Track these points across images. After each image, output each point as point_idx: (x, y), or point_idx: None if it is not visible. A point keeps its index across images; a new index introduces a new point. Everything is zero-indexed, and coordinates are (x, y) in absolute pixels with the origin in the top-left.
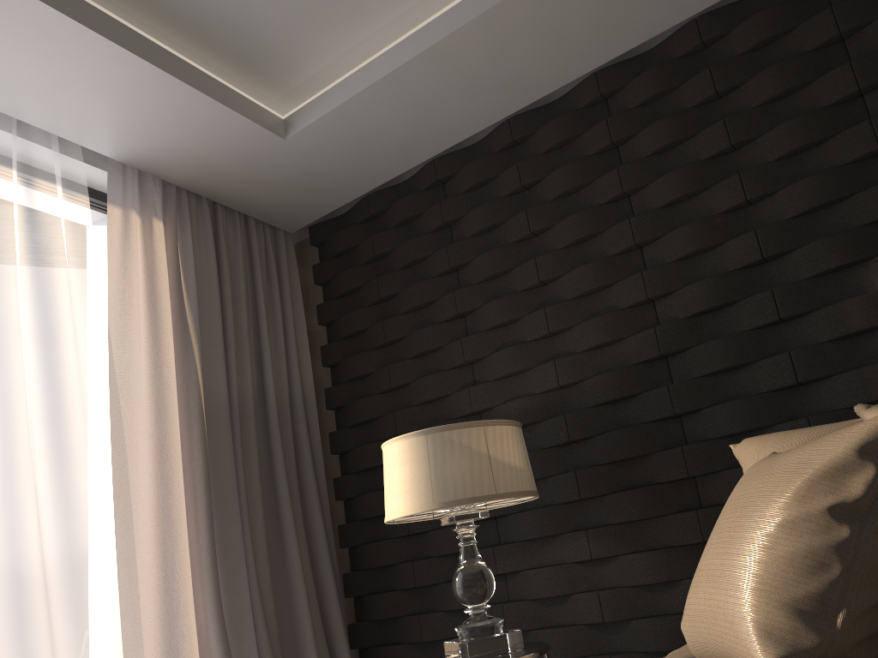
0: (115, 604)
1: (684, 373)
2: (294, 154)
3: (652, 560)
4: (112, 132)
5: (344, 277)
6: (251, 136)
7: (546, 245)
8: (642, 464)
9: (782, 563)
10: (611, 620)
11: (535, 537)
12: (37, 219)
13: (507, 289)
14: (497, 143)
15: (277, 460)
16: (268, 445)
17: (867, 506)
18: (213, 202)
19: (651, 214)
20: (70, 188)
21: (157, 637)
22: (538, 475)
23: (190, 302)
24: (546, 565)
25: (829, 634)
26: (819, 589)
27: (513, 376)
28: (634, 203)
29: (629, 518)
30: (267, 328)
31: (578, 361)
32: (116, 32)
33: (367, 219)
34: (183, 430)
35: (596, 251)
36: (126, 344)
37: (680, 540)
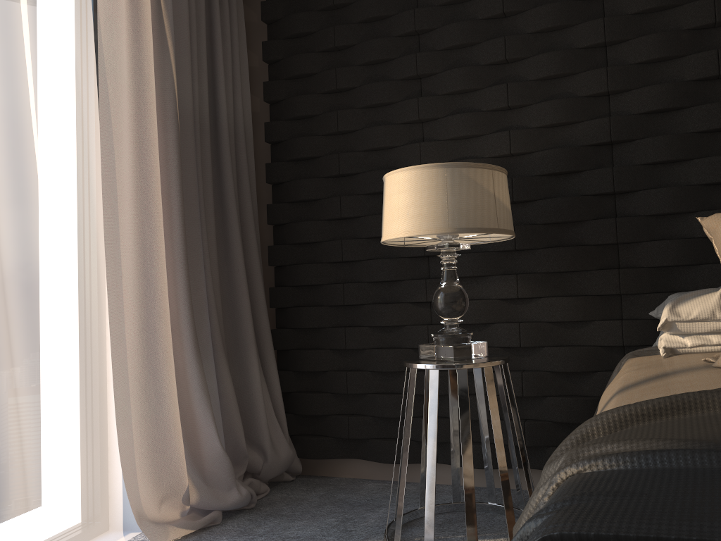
0: (101, 280)
1: (626, 160)
2: None
3: (572, 304)
4: None
5: (297, 19)
6: None
7: (514, 28)
8: (574, 229)
9: None
10: (527, 346)
11: (468, 276)
12: None
13: (469, 61)
14: None
15: (227, 178)
16: (217, 163)
17: None
18: None
19: (624, 18)
20: None
21: (135, 315)
22: None
23: (166, 5)
24: (471, 299)
25: None
26: None
27: (463, 139)
28: (607, 5)
29: (558, 269)
30: (222, 52)
31: (531, 136)
32: None
33: None
34: (158, 131)
35: (563, 42)
36: (114, 30)
37: (598, 291)
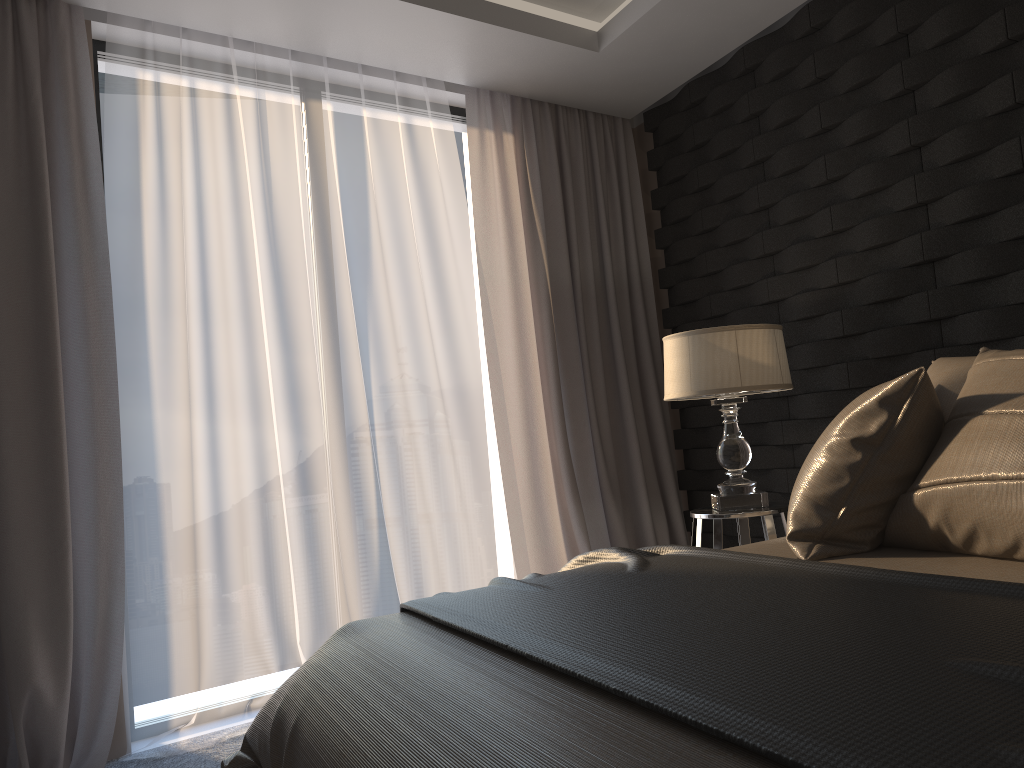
0: (494, 440)
1: (946, 280)
2: (610, 62)
3: None
4: (462, 69)
5: (670, 165)
6: (569, 55)
7: (837, 141)
8: (903, 362)
9: (817, 472)
10: None
11: (813, 417)
12: (417, 152)
13: (802, 184)
14: (798, 30)
15: (614, 334)
16: (609, 321)
17: (878, 441)
18: (555, 104)
19: (928, 114)
20: (439, 119)
21: (524, 466)
22: (817, 363)
23: (536, 204)
24: None
25: (830, 521)
26: (831, 492)
27: (804, 270)
28: (917, 99)
29: None
30: (605, 218)
31: (856, 261)
32: (446, 2)
33: (689, 107)
34: (536, 312)
35: (879, 150)
36: (488, 246)
37: None
